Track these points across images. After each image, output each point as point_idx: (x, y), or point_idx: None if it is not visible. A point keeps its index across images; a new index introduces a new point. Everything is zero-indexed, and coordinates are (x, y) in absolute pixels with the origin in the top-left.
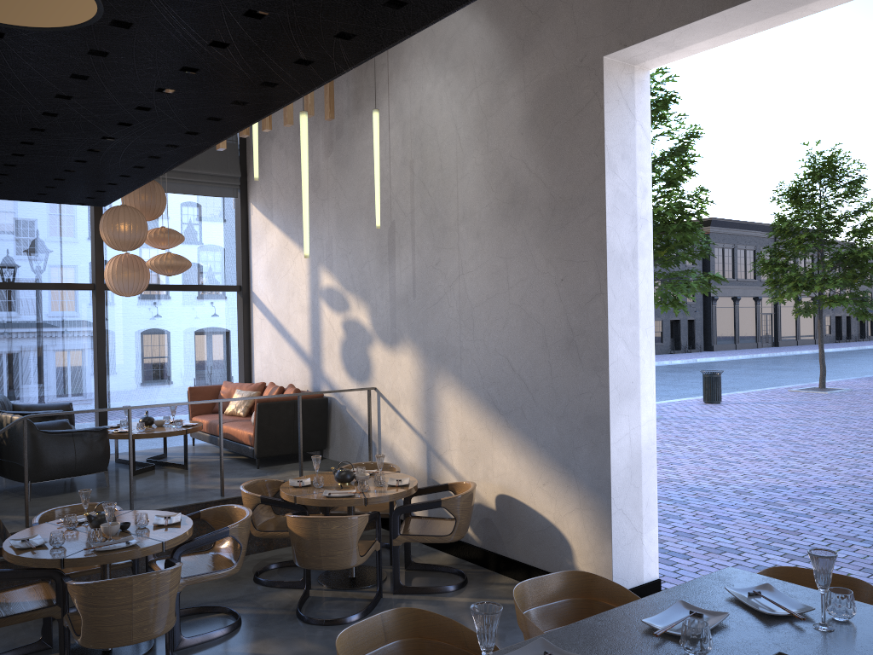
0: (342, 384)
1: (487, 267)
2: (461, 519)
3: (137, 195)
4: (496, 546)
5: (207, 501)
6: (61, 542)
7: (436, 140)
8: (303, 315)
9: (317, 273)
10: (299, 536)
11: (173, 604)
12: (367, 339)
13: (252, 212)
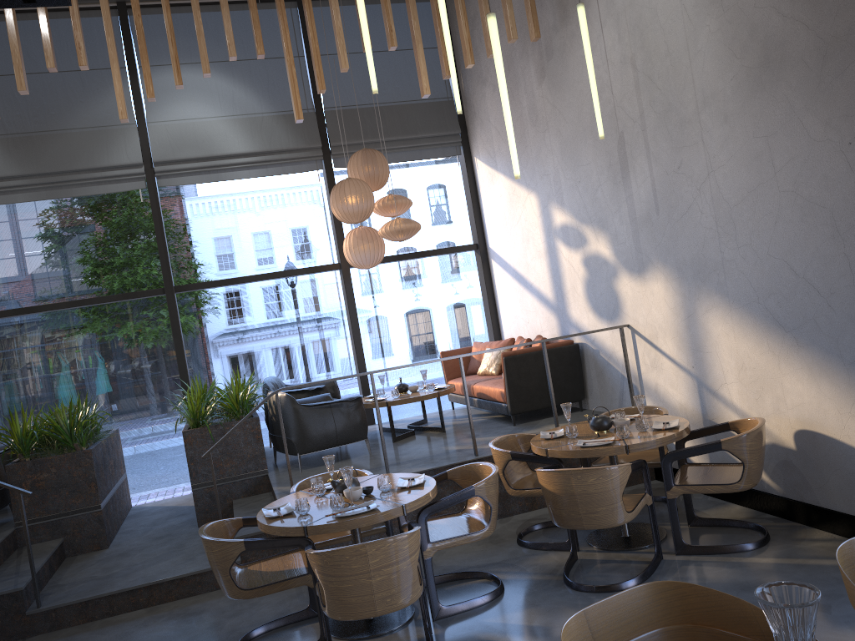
0: (591, 326)
1: (742, 154)
2: (750, 463)
3: (360, 167)
4: (803, 493)
5: (461, 461)
6: (306, 510)
7: (657, 22)
8: (541, 261)
9: (548, 212)
10: (552, 492)
11: (415, 572)
12: (612, 273)
13: (477, 166)
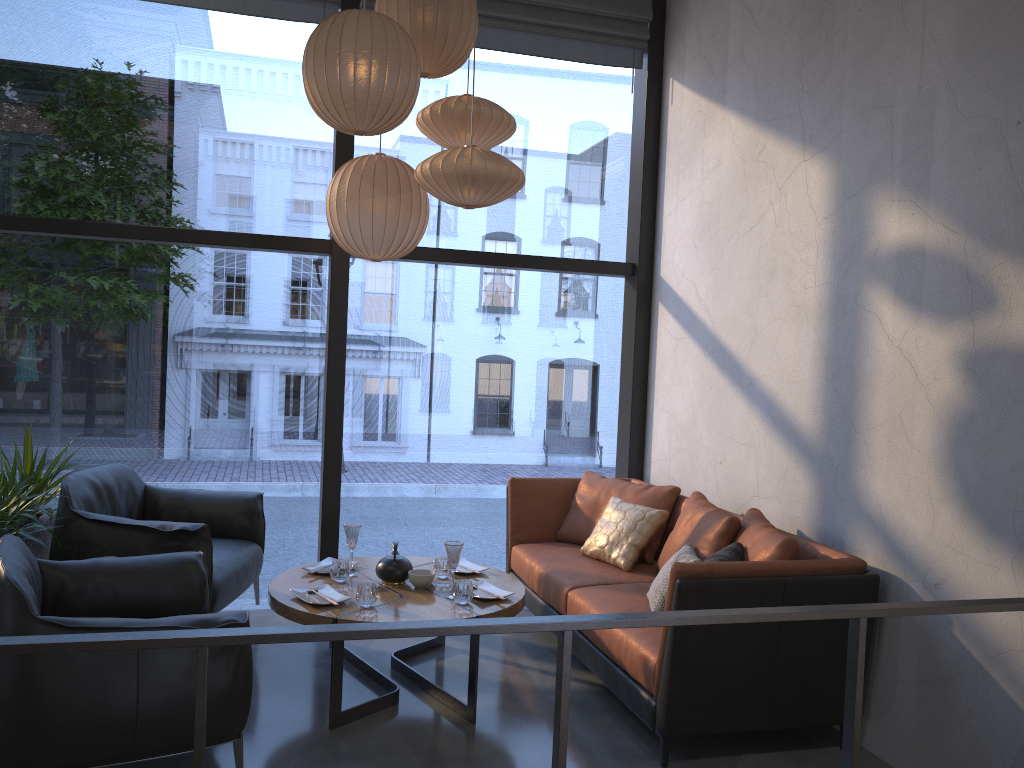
0: (940, 545)
1: None
2: None
3: (405, 0)
4: None
5: None
6: None
7: None
8: (802, 331)
9: (862, 210)
10: None
11: None
12: None
13: (672, 99)
